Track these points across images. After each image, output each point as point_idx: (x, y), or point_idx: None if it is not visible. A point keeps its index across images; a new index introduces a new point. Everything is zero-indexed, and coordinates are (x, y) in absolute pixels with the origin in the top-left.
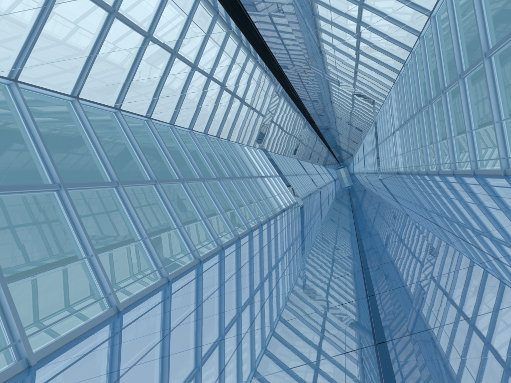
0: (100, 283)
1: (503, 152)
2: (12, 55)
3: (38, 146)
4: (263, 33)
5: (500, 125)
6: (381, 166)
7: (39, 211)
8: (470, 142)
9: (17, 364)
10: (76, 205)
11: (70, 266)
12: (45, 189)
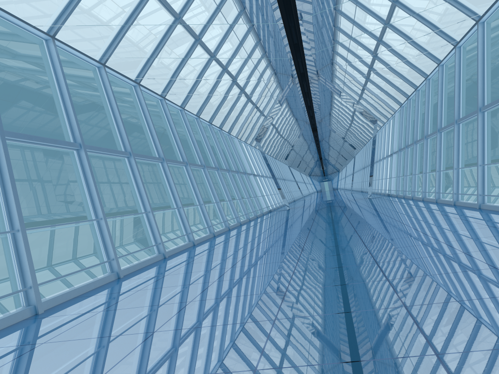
0: (104, 246)
1: None
2: (59, 11)
3: (65, 104)
4: (303, 32)
5: None
6: (373, 185)
7: (32, 170)
8: (481, 176)
9: (26, 309)
10: (68, 171)
11: (53, 228)
12: (67, 146)
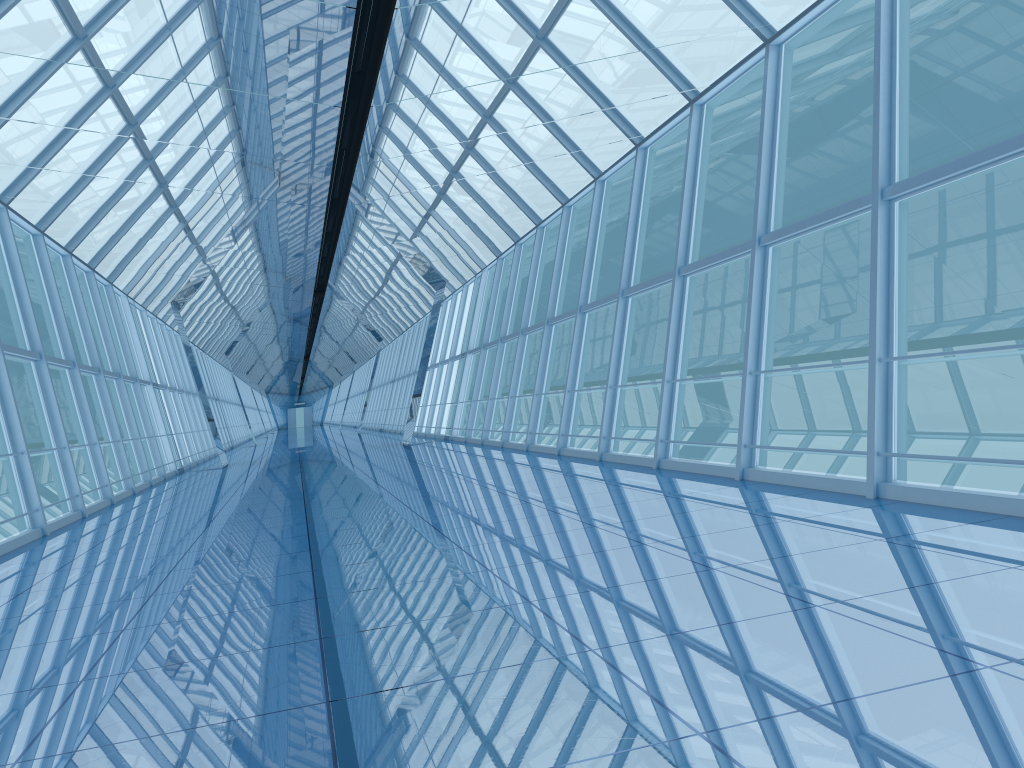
0: None
1: (748, 434)
2: None
3: None
4: (392, 44)
5: (754, 380)
6: (419, 417)
7: None
8: (666, 403)
9: None
10: None
11: None
12: None
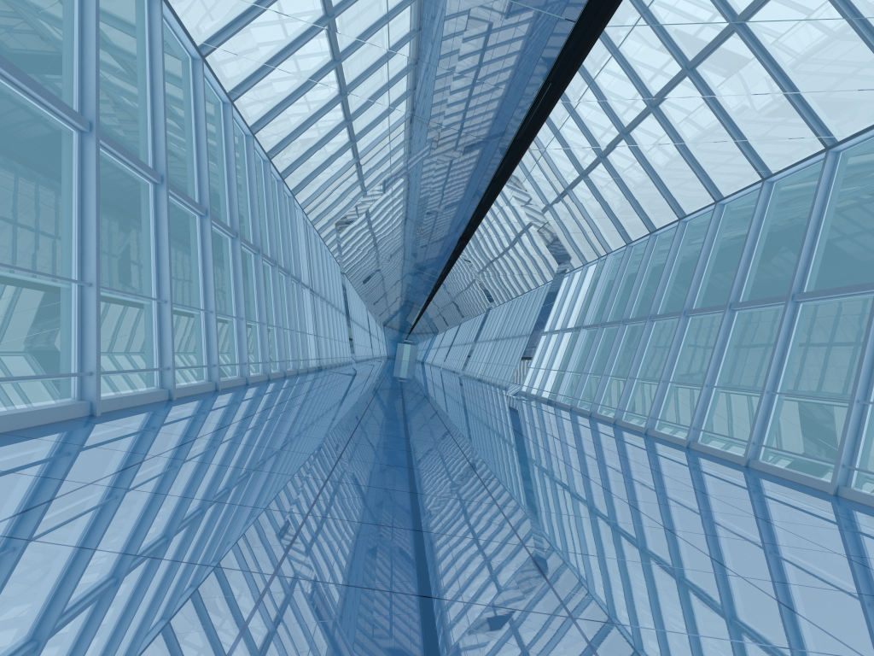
0: None
1: None
2: None
3: None
4: None
5: None
6: (527, 375)
7: None
8: (853, 426)
9: None
10: None
11: None
12: None
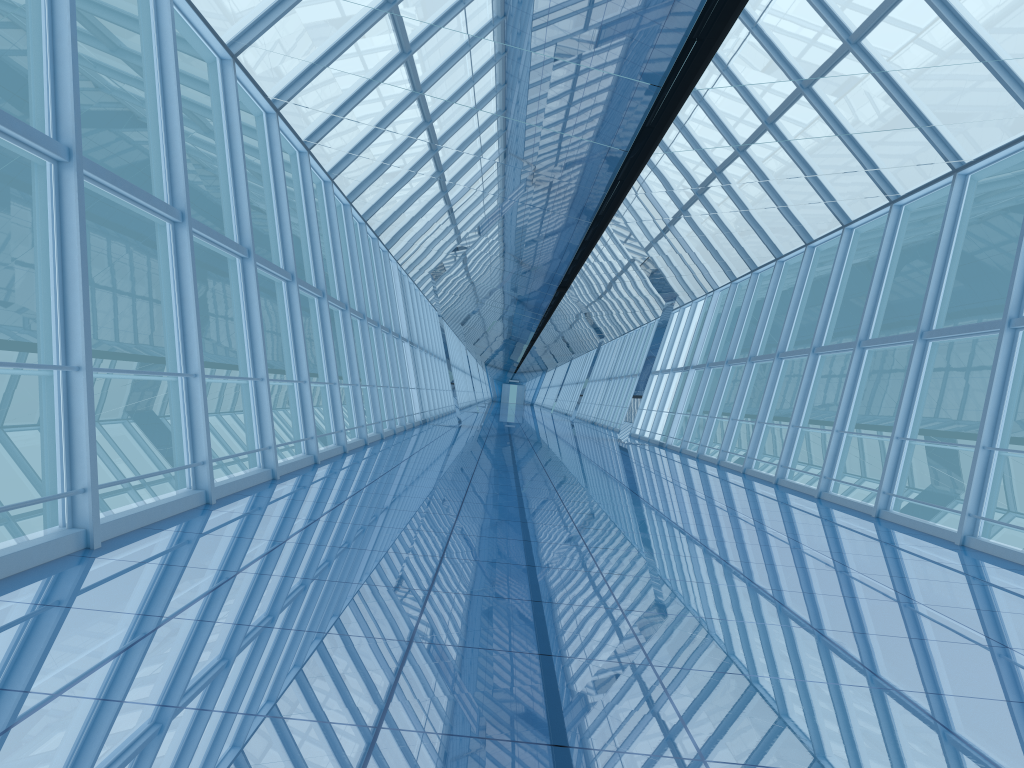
0: (190, 433)
1: (973, 504)
2: None
3: (167, 122)
4: (683, 112)
5: (986, 455)
6: (637, 419)
7: None
8: (893, 458)
9: (73, 535)
10: (8, 237)
11: None
12: (164, 212)
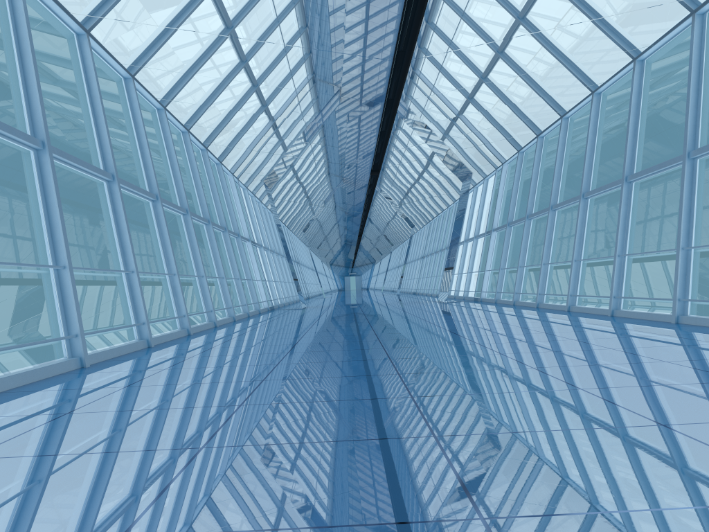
0: None
1: None
2: None
3: None
4: None
5: None
6: (453, 281)
7: None
8: None
9: None
10: None
11: None
12: None
